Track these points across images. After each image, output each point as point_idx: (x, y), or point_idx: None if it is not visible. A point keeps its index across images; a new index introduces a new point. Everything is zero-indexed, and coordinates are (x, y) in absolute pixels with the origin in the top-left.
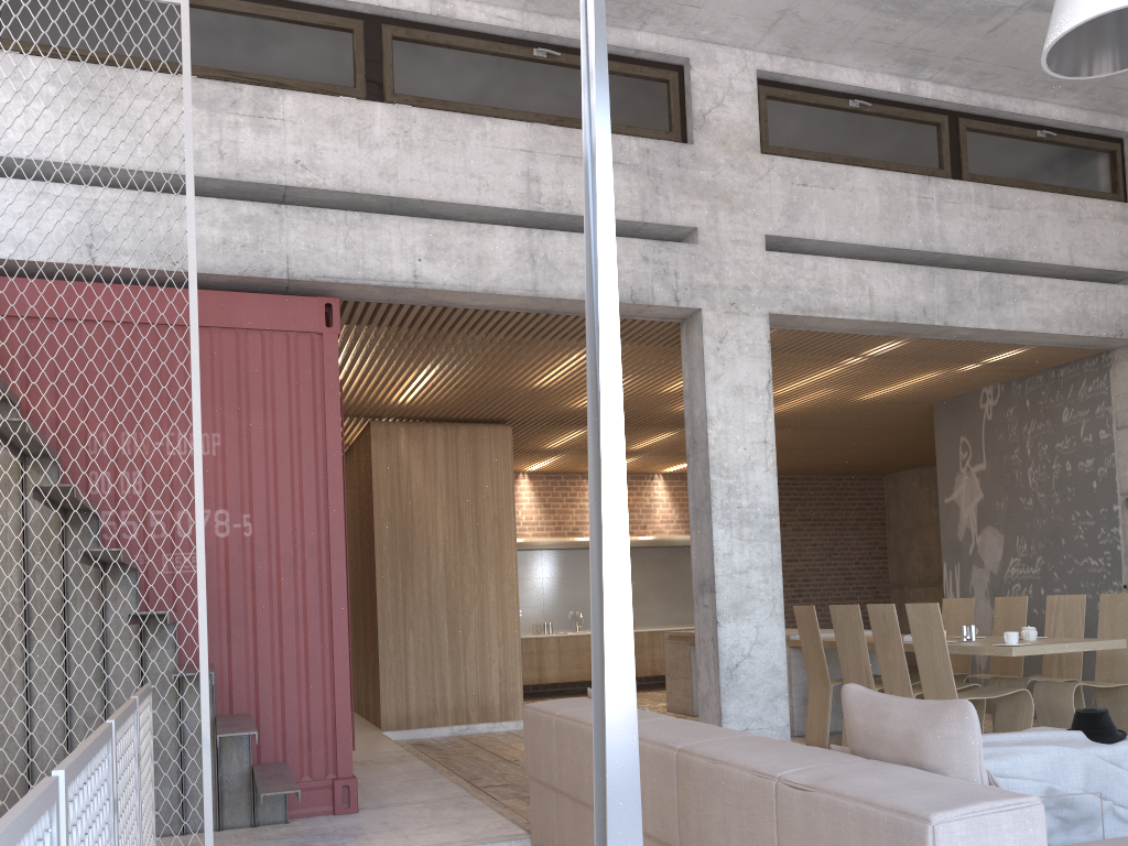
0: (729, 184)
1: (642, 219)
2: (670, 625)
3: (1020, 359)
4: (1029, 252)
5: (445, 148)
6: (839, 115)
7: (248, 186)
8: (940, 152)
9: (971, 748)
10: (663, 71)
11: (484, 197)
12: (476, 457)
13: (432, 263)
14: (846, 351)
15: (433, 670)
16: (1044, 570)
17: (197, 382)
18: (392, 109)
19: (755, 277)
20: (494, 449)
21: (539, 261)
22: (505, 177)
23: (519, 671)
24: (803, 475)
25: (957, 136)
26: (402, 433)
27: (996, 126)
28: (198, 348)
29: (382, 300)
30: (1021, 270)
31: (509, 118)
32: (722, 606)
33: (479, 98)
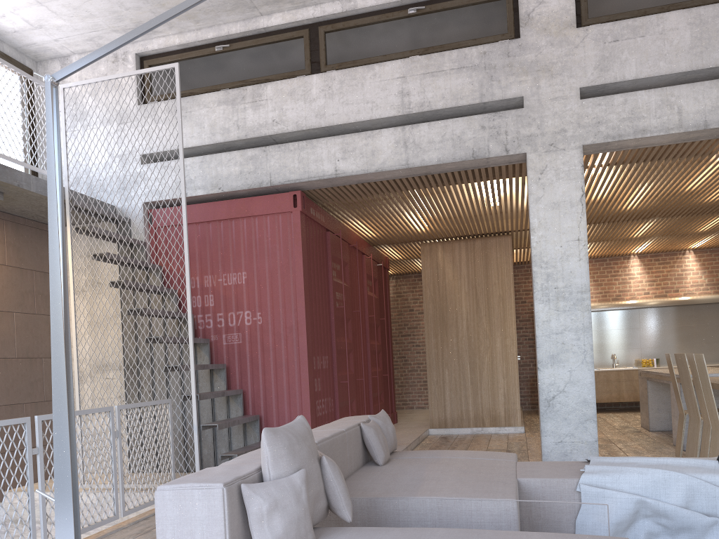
0: (549, 58)
1: (480, 101)
2: None
3: None
4: None
5: (351, 90)
6: None
7: (253, 140)
8: None
9: (264, 456)
10: None
11: (374, 114)
12: (487, 258)
13: (345, 161)
14: (699, 154)
15: (460, 393)
16: None
17: (186, 254)
18: (322, 76)
19: (570, 121)
20: (498, 252)
21: (409, 145)
22: (387, 98)
23: (517, 395)
24: None
25: None
26: (439, 248)
27: None
28: (186, 237)
29: (329, 185)
30: None
31: (393, 59)
32: (541, 357)
33: (376, 52)
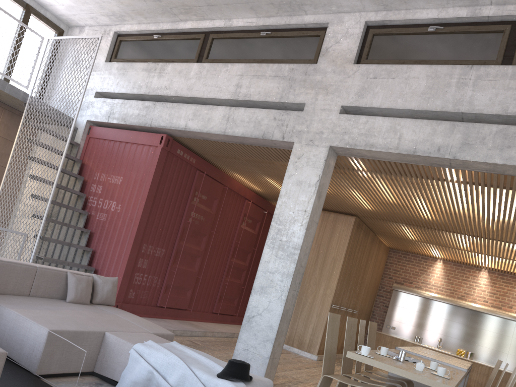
0: (329, 81)
1: (279, 100)
2: (502, 367)
3: None
4: None
5: (211, 77)
6: (422, 37)
7: (153, 96)
8: (498, 49)
9: None
10: (318, 31)
11: (218, 95)
12: (334, 228)
13: (192, 121)
14: (435, 179)
15: None
16: None
17: (65, 149)
18: (199, 65)
19: (328, 127)
20: (343, 226)
21: (230, 120)
22: (228, 86)
23: (321, 332)
24: None
25: None
26: None
27: None
28: (69, 139)
29: (187, 136)
30: None
31: (242, 62)
32: (255, 285)
33: (235, 56)
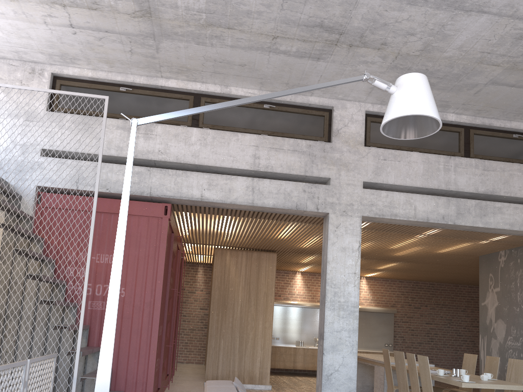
0: (347, 159)
1: (304, 174)
2: (362, 348)
3: (508, 240)
4: (504, 191)
5: (220, 145)
6: None
7: (140, 160)
8: (459, 144)
9: None
10: (322, 112)
11: (234, 165)
12: (259, 266)
13: (209, 191)
14: (413, 232)
15: (230, 357)
16: (522, 344)
17: (91, 238)
18: (200, 130)
19: (356, 199)
20: (267, 263)
21: (255, 191)
22: (244, 156)
23: (269, 362)
24: (438, 282)
25: (469, 137)
26: (228, 253)
27: (490, 132)
28: (93, 225)
29: (191, 204)
30: (502, 199)
31: (250, 132)
32: (326, 346)
33: (239, 124)
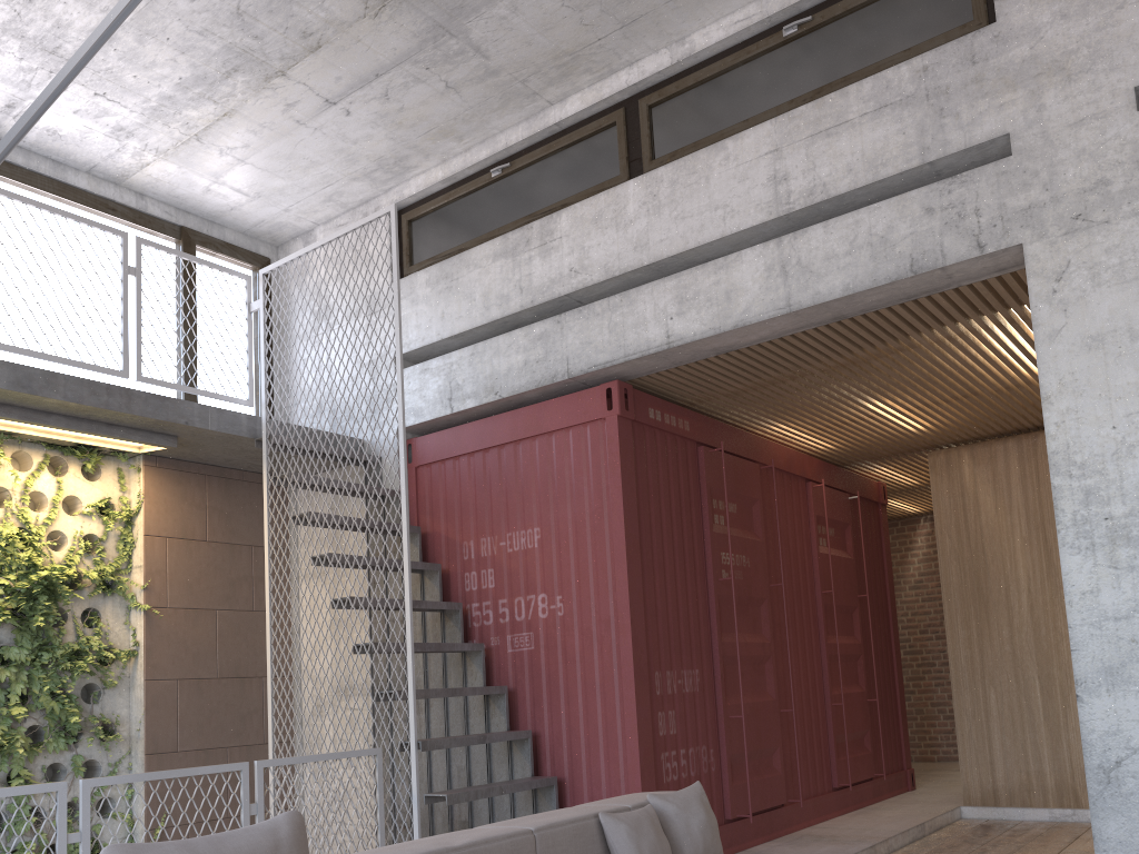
0: (1061, 45)
1: (922, 161)
2: None
3: None
4: None
5: (690, 192)
6: None
7: (545, 306)
8: None
9: None
10: None
11: (729, 225)
12: None
13: (682, 317)
14: None
15: (1023, 737)
16: None
17: (404, 505)
18: (642, 180)
19: (1117, 160)
20: None
21: (791, 270)
22: (750, 193)
23: None
24: None
25: None
26: (965, 458)
27: None
28: (404, 477)
29: (670, 365)
30: None
31: (760, 123)
32: (1083, 671)
33: (732, 118)
